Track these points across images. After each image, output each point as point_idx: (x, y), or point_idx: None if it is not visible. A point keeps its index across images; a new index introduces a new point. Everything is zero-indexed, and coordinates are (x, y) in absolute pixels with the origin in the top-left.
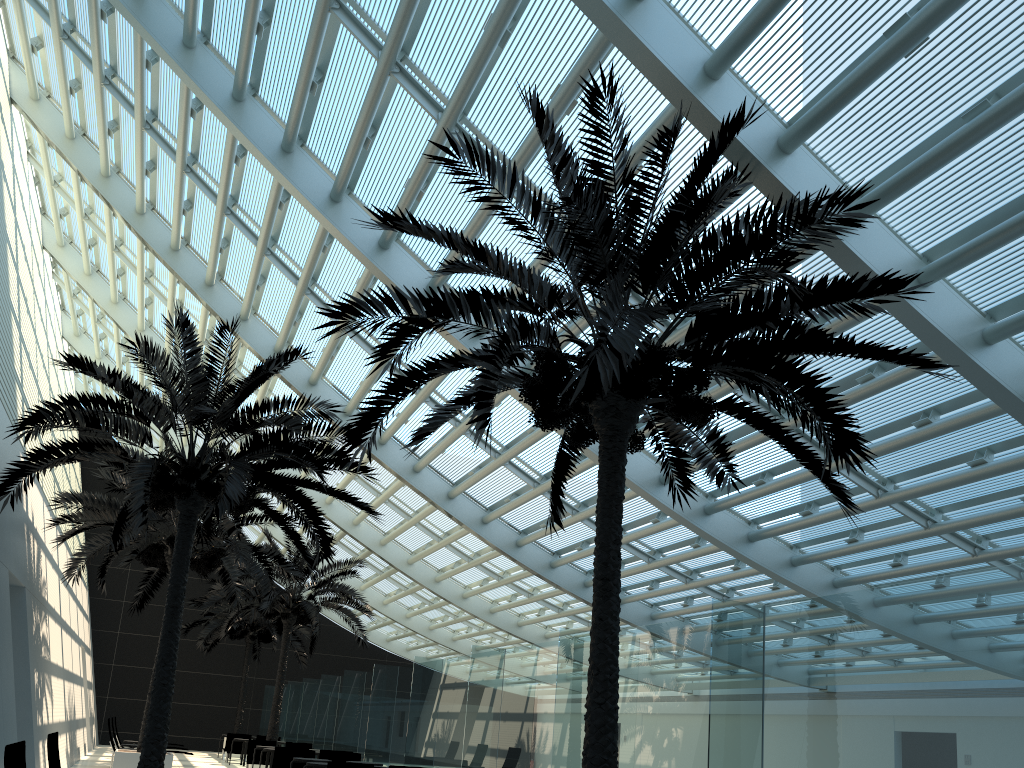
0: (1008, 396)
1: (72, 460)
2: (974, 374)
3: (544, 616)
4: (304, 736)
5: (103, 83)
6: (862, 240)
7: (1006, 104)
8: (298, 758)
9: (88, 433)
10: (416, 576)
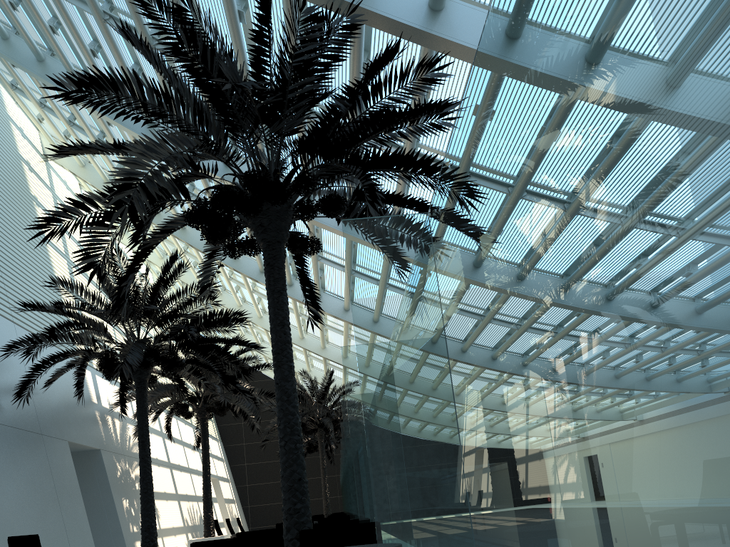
0: None
1: (74, 365)
2: None
3: None
4: None
5: (69, 125)
6: (446, 23)
7: None
8: None
9: (59, 346)
10: None
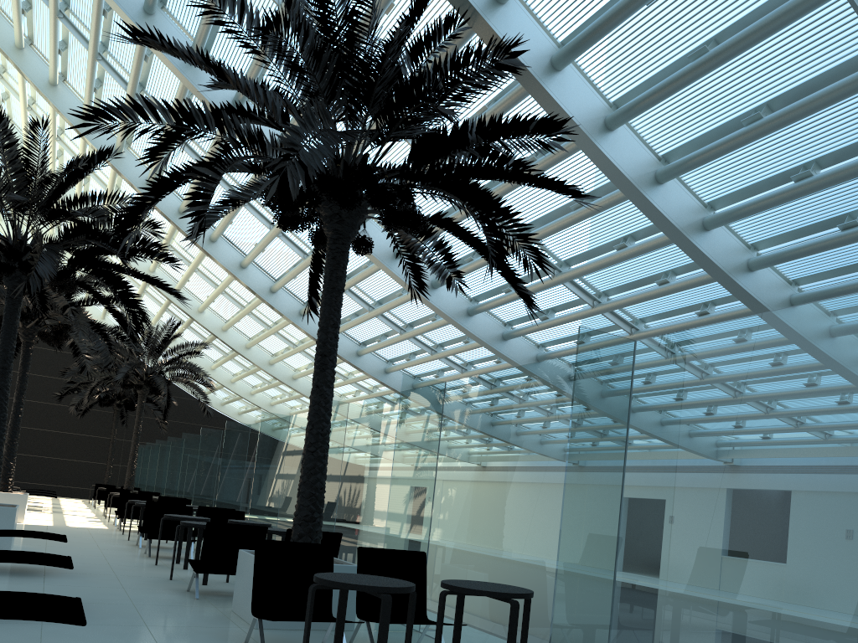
0: (671, 227)
1: None
2: (646, 207)
3: (358, 397)
4: (157, 487)
5: None
6: (560, 86)
7: None
8: (133, 500)
9: None
10: (253, 359)
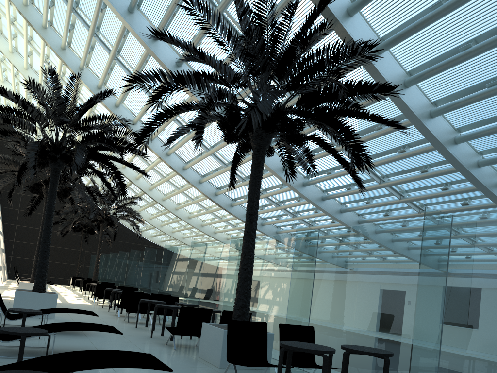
0: (437, 142)
1: None
2: (424, 131)
3: (227, 229)
4: (110, 279)
5: None
6: (381, 63)
7: (449, 5)
8: (108, 288)
9: (4, 126)
10: (166, 206)
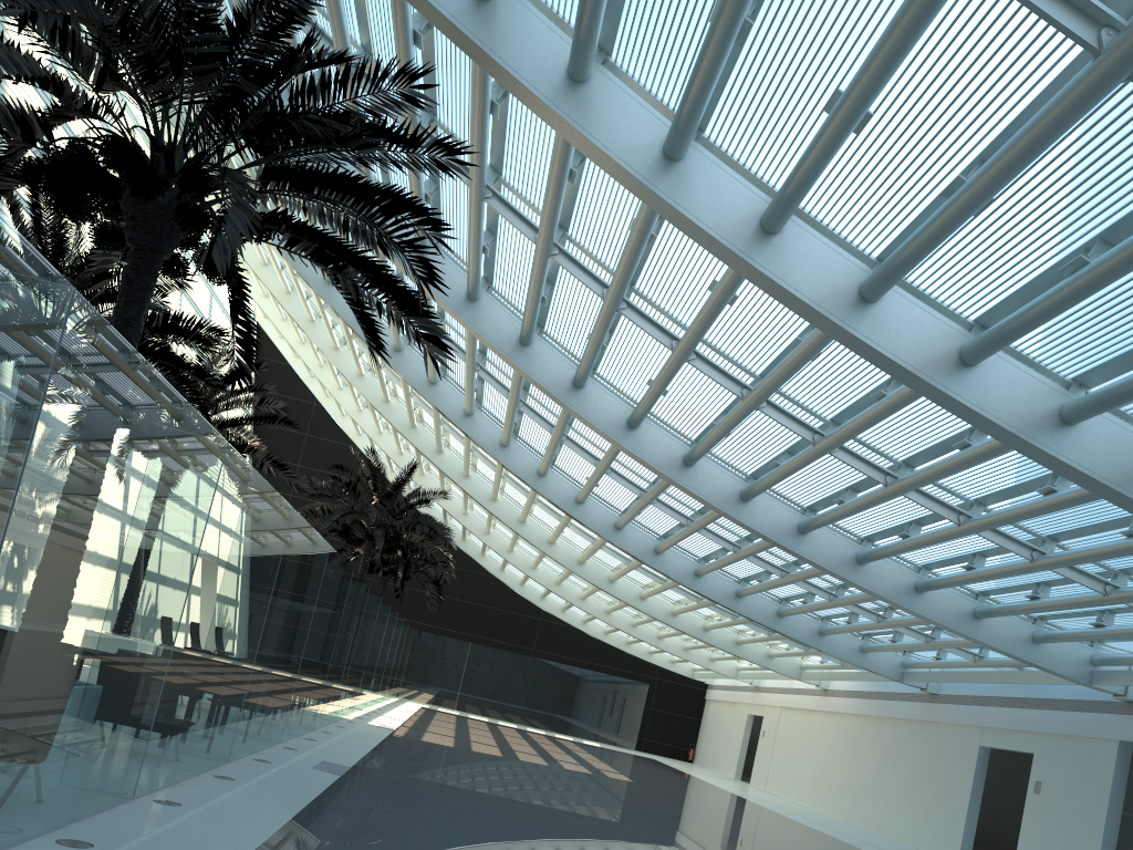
0: (697, 230)
1: None
2: (652, 200)
3: (621, 569)
4: None
5: None
6: (487, 22)
7: None
8: None
9: None
10: (498, 513)
